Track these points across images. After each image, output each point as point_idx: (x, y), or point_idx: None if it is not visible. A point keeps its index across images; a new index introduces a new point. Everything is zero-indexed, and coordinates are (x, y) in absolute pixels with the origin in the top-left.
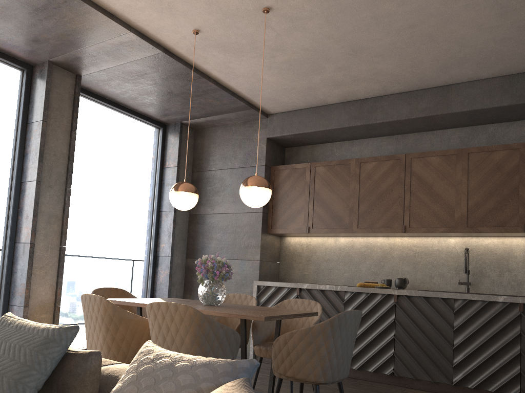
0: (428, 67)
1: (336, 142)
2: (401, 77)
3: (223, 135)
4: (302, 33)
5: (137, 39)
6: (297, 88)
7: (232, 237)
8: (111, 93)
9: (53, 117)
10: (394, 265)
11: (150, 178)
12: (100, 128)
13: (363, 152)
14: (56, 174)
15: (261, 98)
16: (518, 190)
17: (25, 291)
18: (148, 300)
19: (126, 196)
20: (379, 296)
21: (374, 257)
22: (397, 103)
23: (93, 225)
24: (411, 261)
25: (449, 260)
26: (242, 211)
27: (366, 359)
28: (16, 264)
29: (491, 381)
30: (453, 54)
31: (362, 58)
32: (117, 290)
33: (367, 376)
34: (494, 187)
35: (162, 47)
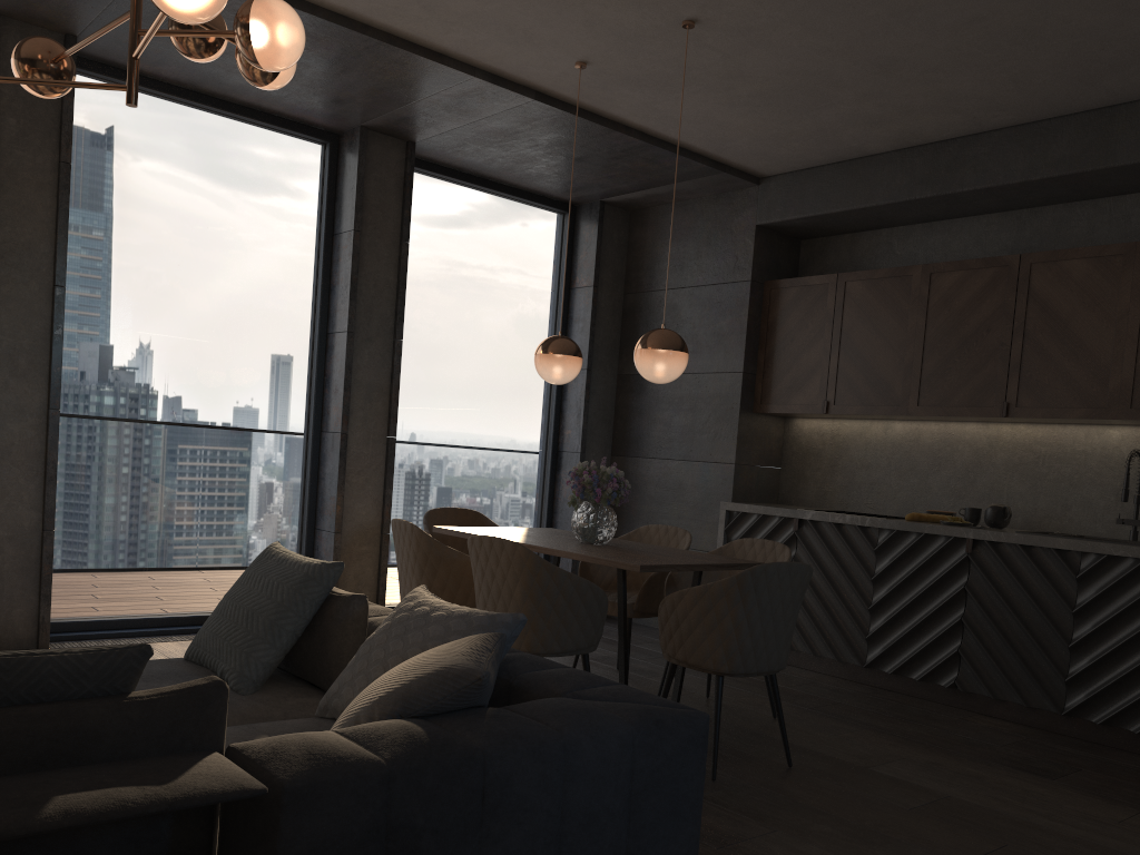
0: (1050, 80)
1: (897, 226)
2: (1001, 100)
3: (679, 221)
4: (768, 49)
5: (488, 86)
6: (797, 132)
7: (689, 418)
8: (469, 164)
9: (371, 223)
10: (995, 480)
11: (547, 310)
12: (453, 227)
13: (950, 248)
14: (378, 319)
15: (736, 153)
16: None
17: (336, 509)
18: (503, 530)
19: (502, 346)
20: (941, 539)
21: (956, 462)
22: (1006, 148)
23: (445, 399)
24: (1029, 473)
25: (1106, 473)
26: (708, 370)
27: (909, 657)
28: (323, 466)
29: (1137, 715)
30: (1092, 54)
31: (903, 77)
32: (465, 513)
33: (910, 687)
34: None
35: (532, 92)
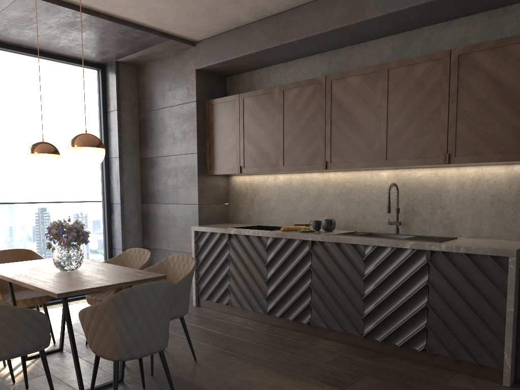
0: None
1: (271, 65)
2: None
3: (159, 70)
4: None
5: None
6: (197, 11)
7: (175, 180)
8: (23, 42)
9: None
10: (329, 203)
11: (94, 125)
12: (22, 80)
13: (297, 76)
14: None
15: (172, 27)
16: (439, 111)
17: None
18: (25, 264)
19: (66, 147)
20: (297, 241)
21: (310, 195)
22: (311, 14)
23: (30, 181)
24: (345, 198)
25: (382, 196)
26: (181, 153)
27: (286, 308)
28: None
29: (399, 335)
30: None
31: None
32: (20, 251)
33: (289, 324)
34: (415, 109)
35: None
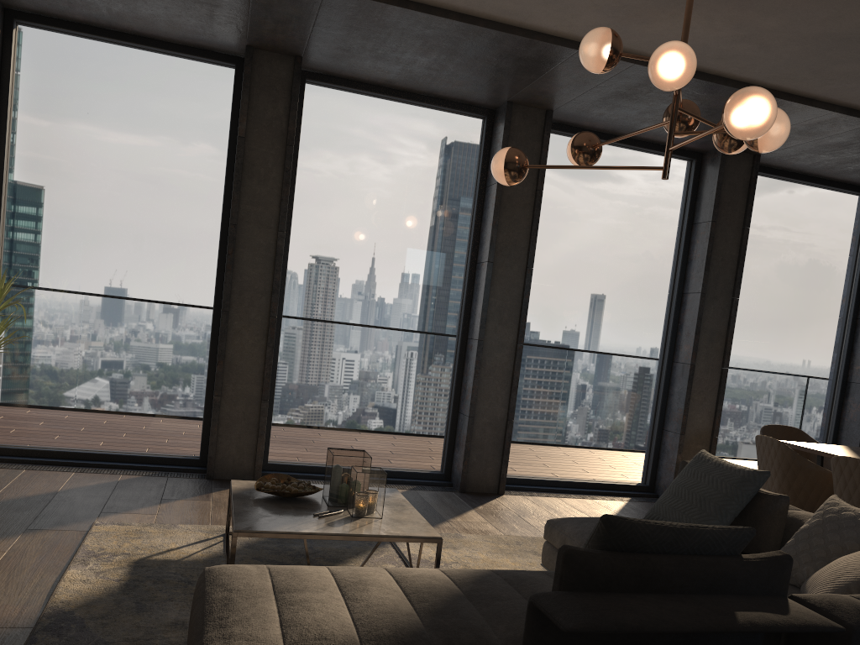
0: None
1: None
2: None
3: None
4: None
5: (842, 116)
6: None
7: None
8: (797, 166)
9: (723, 215)
10: None
11: (846, 272)
12: (778, 212)
13: None
14: (722, 283)
15: None
16: None
17: (682, 418)
18: (832, 448)
19: (808, 300)
20: None
21: None
22: None
23: (760, 340)
24: None
25: None
26: None
27: None
28: (673, 386)
29: None
30: None
31: None
32: (790, 430)
33: None
34: None
35: None
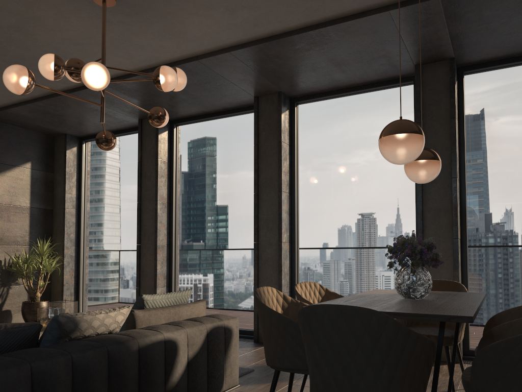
0: None
1: None
2: None
3: None
4: None
5: (404, 9)
6: None
7: None
8: (507, 50)
9: (429, 115)
10: None
11: None
12: (513, 94)
13: None
14: None
15: None
16: None
17: None
18: None
19: None
20: None
21: None
22: None
23: (519, 209)
24: None
25: None
26: None
27: None
28: None
29: None
30: None
31: None
32: (447, 283)
33: None
34: None
35: None
